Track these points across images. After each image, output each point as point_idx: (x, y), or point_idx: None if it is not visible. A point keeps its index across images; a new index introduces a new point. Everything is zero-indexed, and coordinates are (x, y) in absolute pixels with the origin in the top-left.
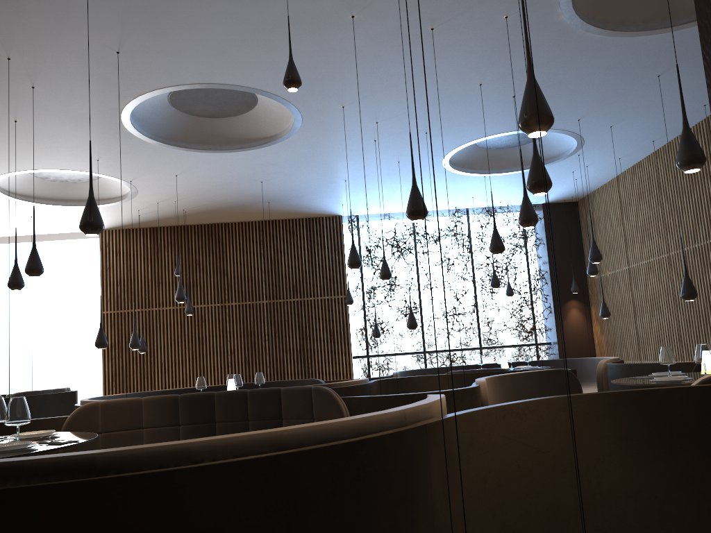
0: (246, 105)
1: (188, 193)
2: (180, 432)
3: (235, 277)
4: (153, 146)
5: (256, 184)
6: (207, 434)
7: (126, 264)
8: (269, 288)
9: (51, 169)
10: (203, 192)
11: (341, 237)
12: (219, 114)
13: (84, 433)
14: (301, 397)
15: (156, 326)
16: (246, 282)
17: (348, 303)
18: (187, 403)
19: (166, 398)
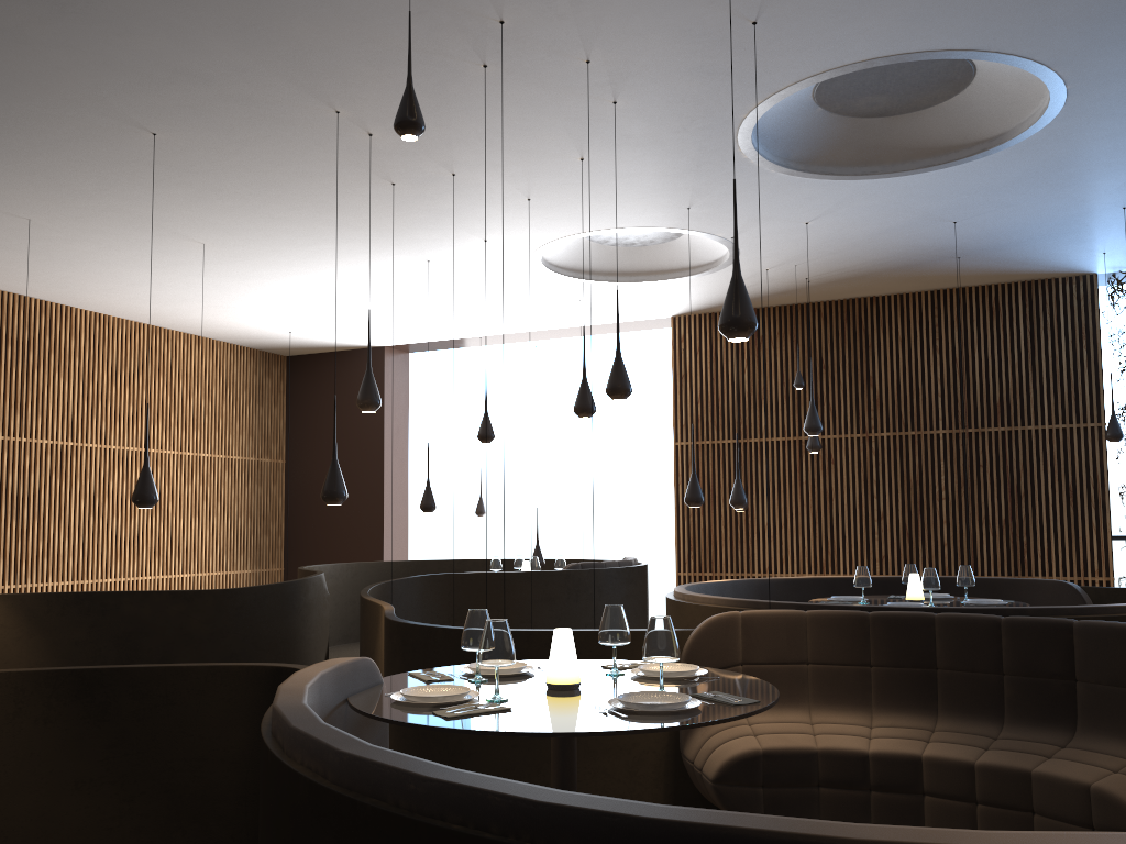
0: (950, 85)
1: (820, 250)
2: (872, 678)
3: (888, 390)
4: (779, 178)
5: (943, 227)
6: (921, 687)
7: (710, 368)
8: (948, 408)
9: (618, 228)
10: (846, 248)
11: (1093, 315)
12: (896, 109)
13: (745, 678)
14: (1123, 645)
15: (755, 468)
16: (907, 398)
17: (1111, 439)
18: (884, 629)
19: (848, 616)
